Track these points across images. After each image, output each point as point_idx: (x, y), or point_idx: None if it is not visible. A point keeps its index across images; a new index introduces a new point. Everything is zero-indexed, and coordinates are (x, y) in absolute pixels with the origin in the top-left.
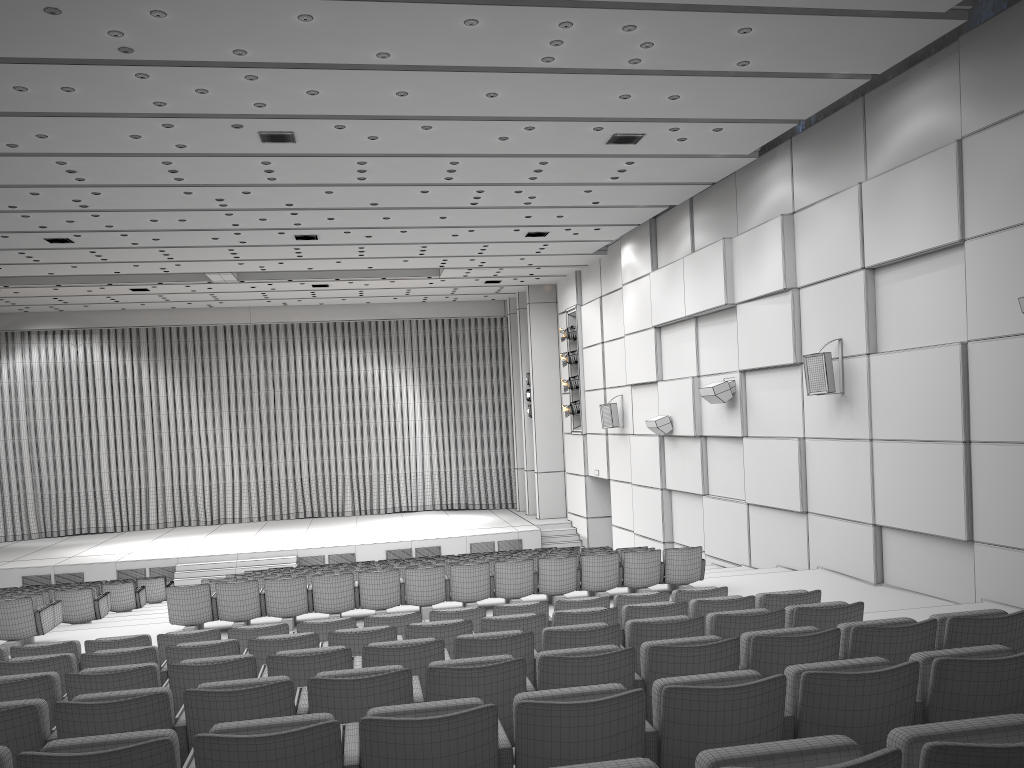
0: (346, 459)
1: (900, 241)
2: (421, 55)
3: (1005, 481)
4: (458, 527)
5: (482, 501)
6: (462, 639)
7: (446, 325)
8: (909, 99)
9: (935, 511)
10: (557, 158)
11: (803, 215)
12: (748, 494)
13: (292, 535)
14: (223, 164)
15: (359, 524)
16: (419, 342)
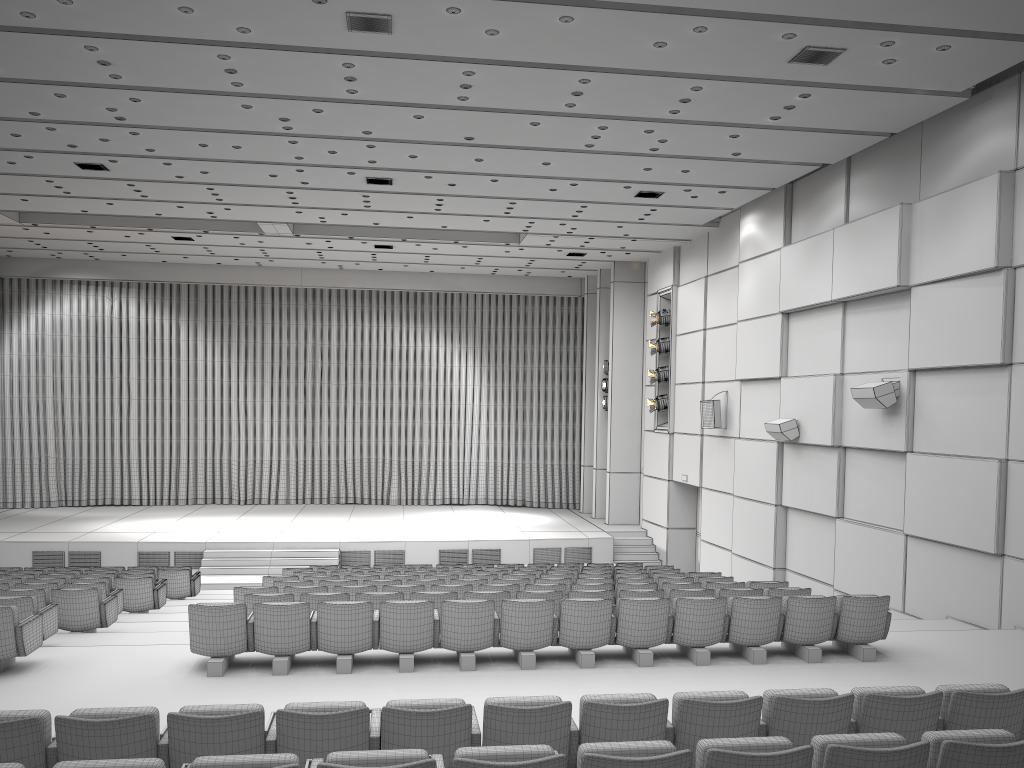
0: (395, 442)
1: None
2: None
3: None
4: (518, 528)
5: (541, 499)
6: None
7: (514, 302)
8: None
9: None
10: (716, 82)
11: None
12: (909, 523)
13: (333, 524)
14: (294, 64)
15: (406, 516)
16: (483, 319)
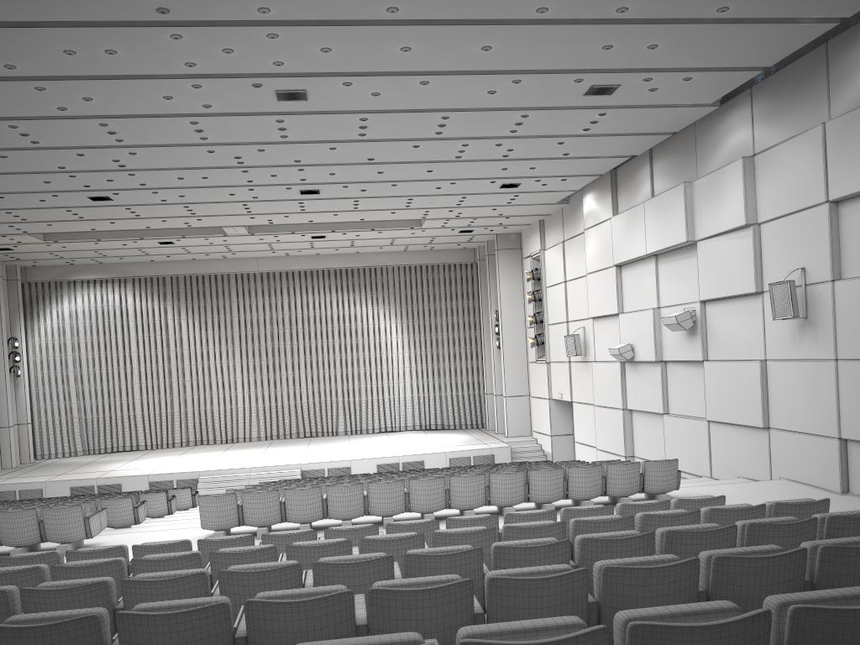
0: (339, 387)
1: None
2: (427, 9)
3: None
4: (437, 444)
5: (456, 422)
6: (501, 547)
7: (424, 271)
8: None
9: None
10: (537, 111)
11: (764, 156)
12: (709, 412)
13: (295, 452)
14: (242, 123)
15: (351, 442)
16: (401, 286)
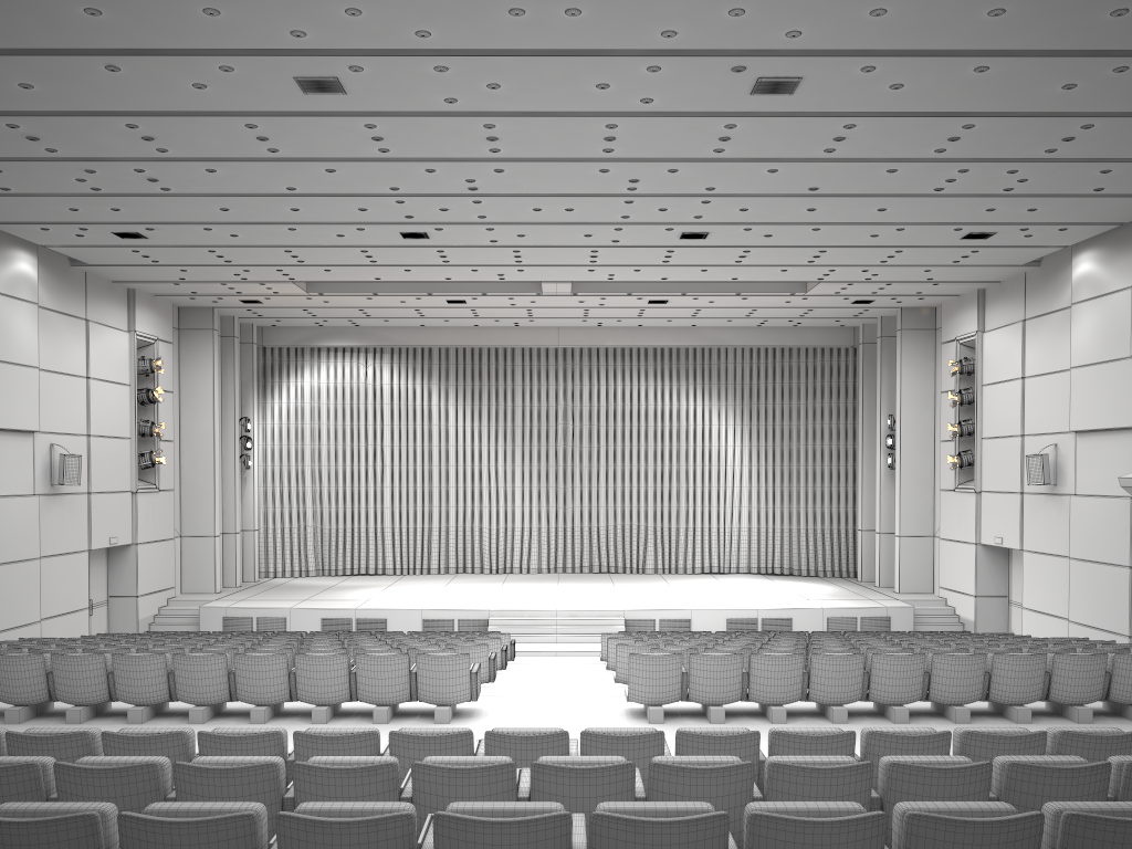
0: (650, 507)
1: None
2: None
3: None
4: (801, 596)
5: (810, 566)
6: None
7: (778, 355)
8: None
9: None
10: (1112, 119)
11: None
12: None
13: (603, 592)
14: (676, 128)
15: (672, 584)
16: (744, 374)
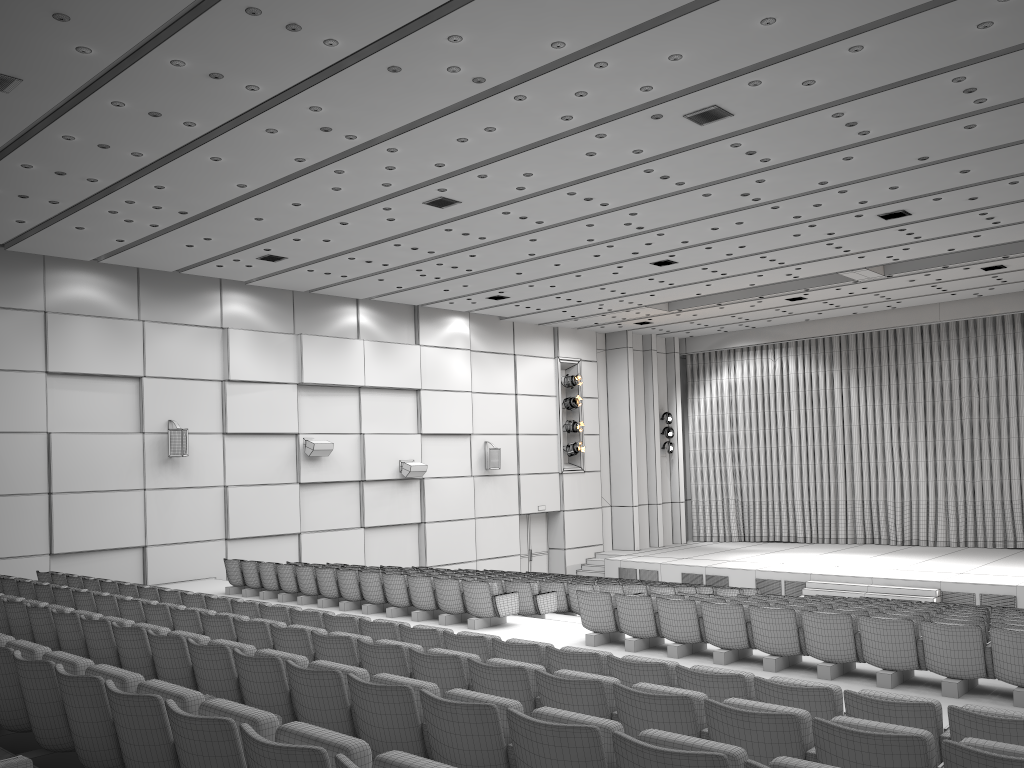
0: None
1: None
2: None
3: None
4: None
5: None
6: (348, 675)
7: None
8: None
9: None
10: None
11: None
12: None
13: (963, 566)
14: (698, 158)
15: None
16: None
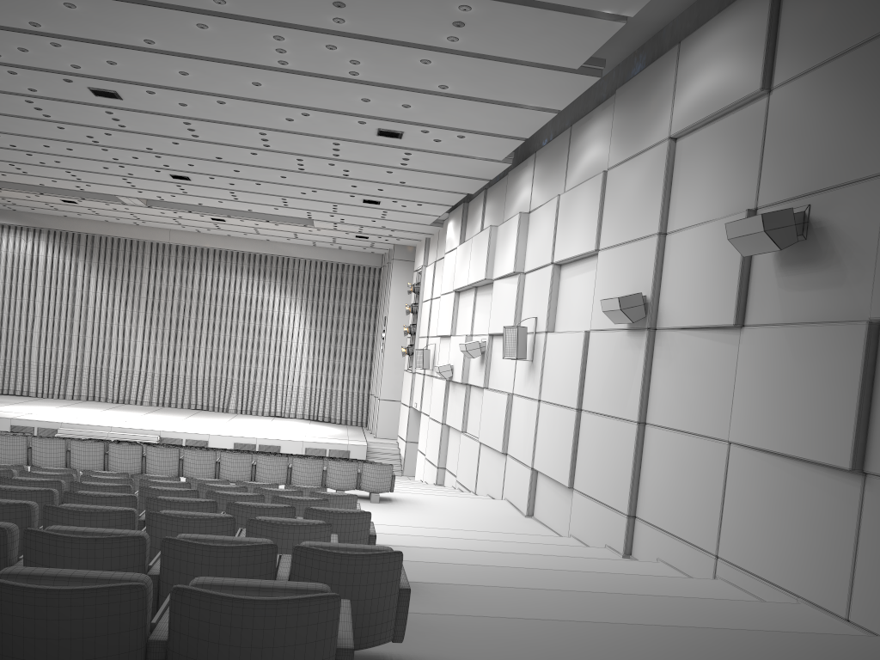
0: (236, 366)
1: (570, 245)
2: (180, 46)
3: (592, 443)
4: (305, 434)
5: (342, 417)
6: (3, 477)
7: (334, 268)
8: (590, 133)
9: (558, 462)
10: (345, 141)
11: (533, 215)
12: (480, 434)
13: (169, 420)
14: (75, 109)
15: (232, 420)
16: (310, 279)
